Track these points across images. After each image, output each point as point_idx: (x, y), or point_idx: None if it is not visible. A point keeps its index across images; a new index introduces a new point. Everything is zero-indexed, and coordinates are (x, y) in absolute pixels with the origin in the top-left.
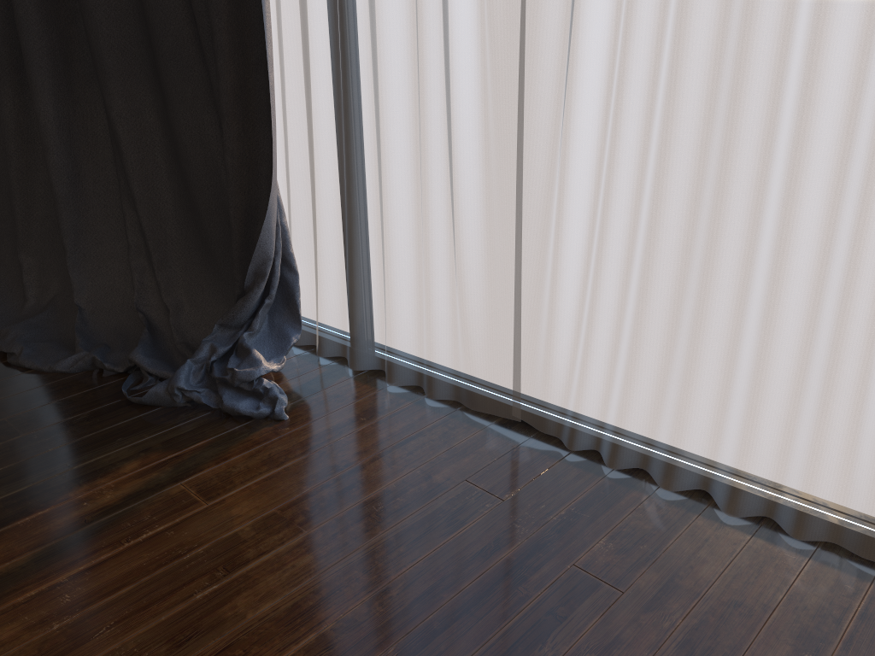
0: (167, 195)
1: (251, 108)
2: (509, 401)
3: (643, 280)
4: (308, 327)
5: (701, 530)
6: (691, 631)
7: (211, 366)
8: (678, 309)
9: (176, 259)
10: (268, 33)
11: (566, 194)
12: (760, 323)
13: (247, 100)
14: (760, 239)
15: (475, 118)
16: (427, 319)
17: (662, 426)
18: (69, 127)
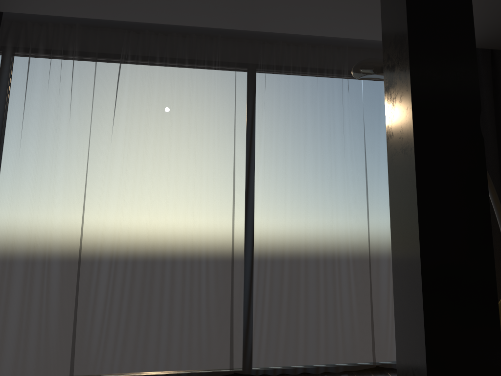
0: None
1: None
2: (68, 372)
3: (129, 303)
4: None
5: None
6: None
7: None
8: (141, 312)
9: None
10: None
11: (99, 279)
12: (169, 307)
13: None
14: (165, 283)
15: (58, 260)
16: (25, 347)
17: (138, 358)
18: None
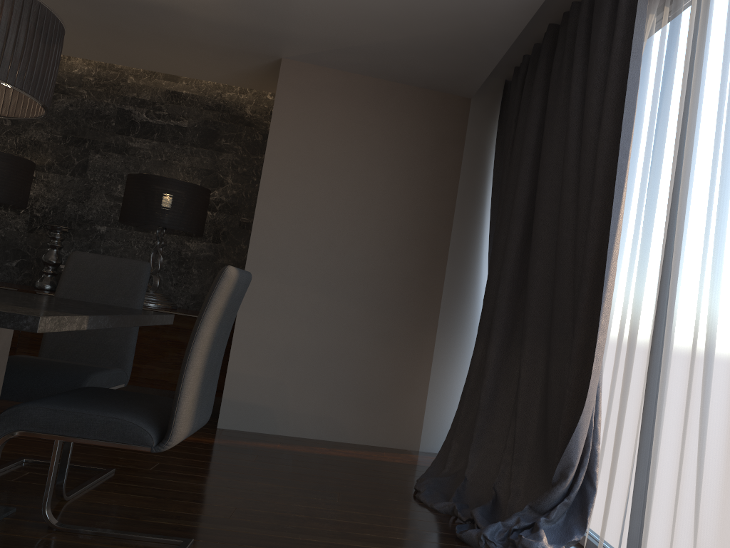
0: (535, 416)
1: (589, 360)
2: None
3: None
4: (597, 540)
5: None
6: None
7: (512, 532)
8: None
9: (527, 460)
10: (604, 310)
11: None
12: None
13: (587, 354)
14: None
15: (726, 375)
16: (670, 544)
17: None
18: (500, 367)
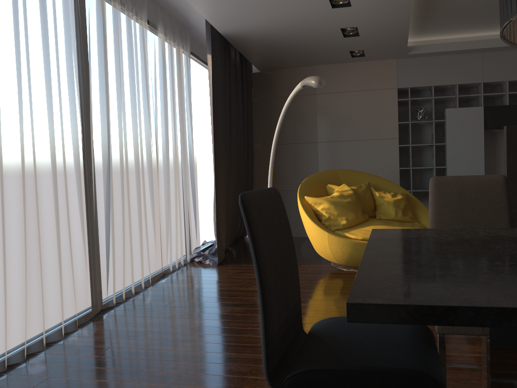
0: None
1: None
2: None
3: (25, 263)
4: None
5: (71, 342)
6: (126, 337)
7: None
8: (27, 272)
9: None
10: None
11: None
12: (57, 258)
13: None
14: (42, 233)
15: None
16: None
17: (32, 325)
18: None
